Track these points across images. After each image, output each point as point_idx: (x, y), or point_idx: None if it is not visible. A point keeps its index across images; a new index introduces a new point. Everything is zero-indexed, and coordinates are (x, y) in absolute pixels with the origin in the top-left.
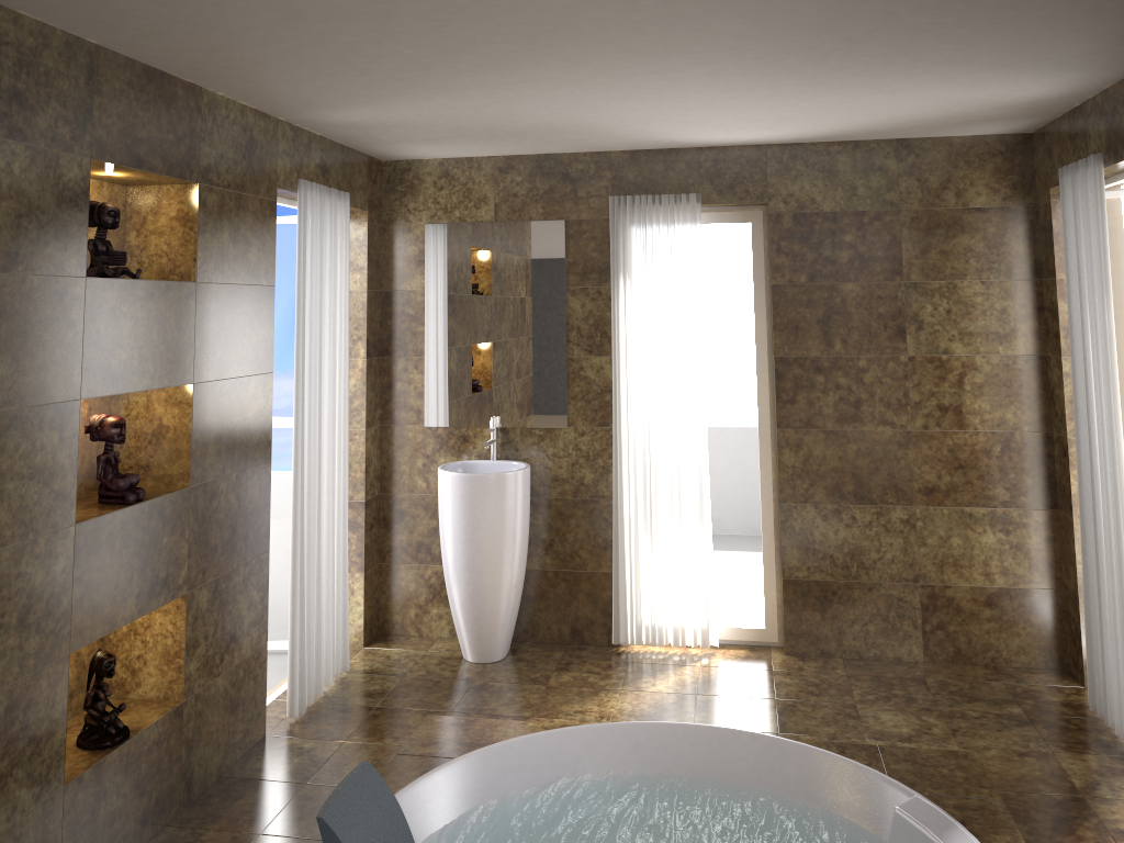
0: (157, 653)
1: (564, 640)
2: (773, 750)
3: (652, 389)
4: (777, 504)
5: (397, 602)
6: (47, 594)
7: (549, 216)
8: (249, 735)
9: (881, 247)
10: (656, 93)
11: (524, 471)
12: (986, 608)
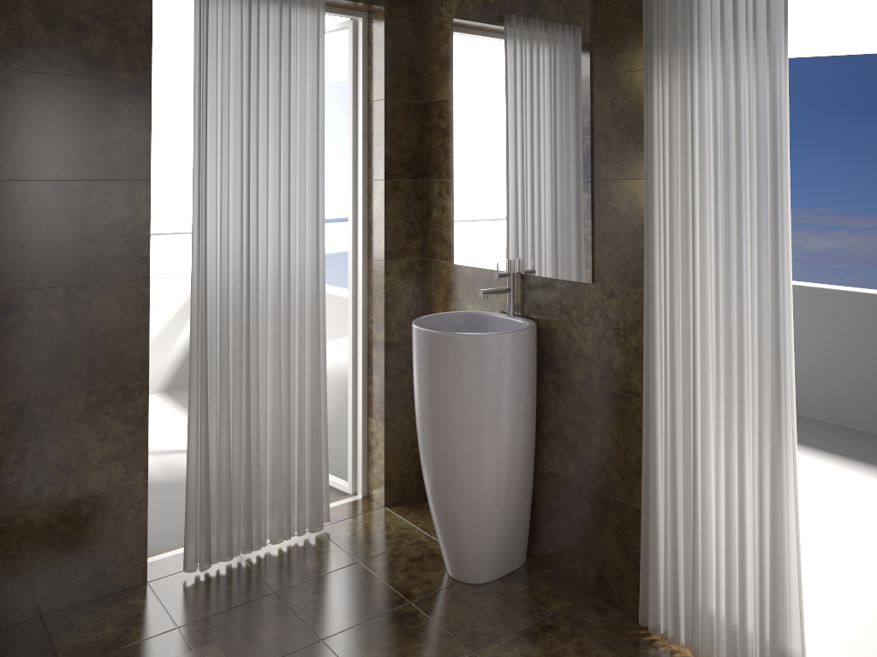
0: None
1: (589, 586)
2: None
3: (699, 233)
4: None
5: None
6: None
7: None
8: (107, 579)
9: None
10: None
11: (499, 336)
12: None
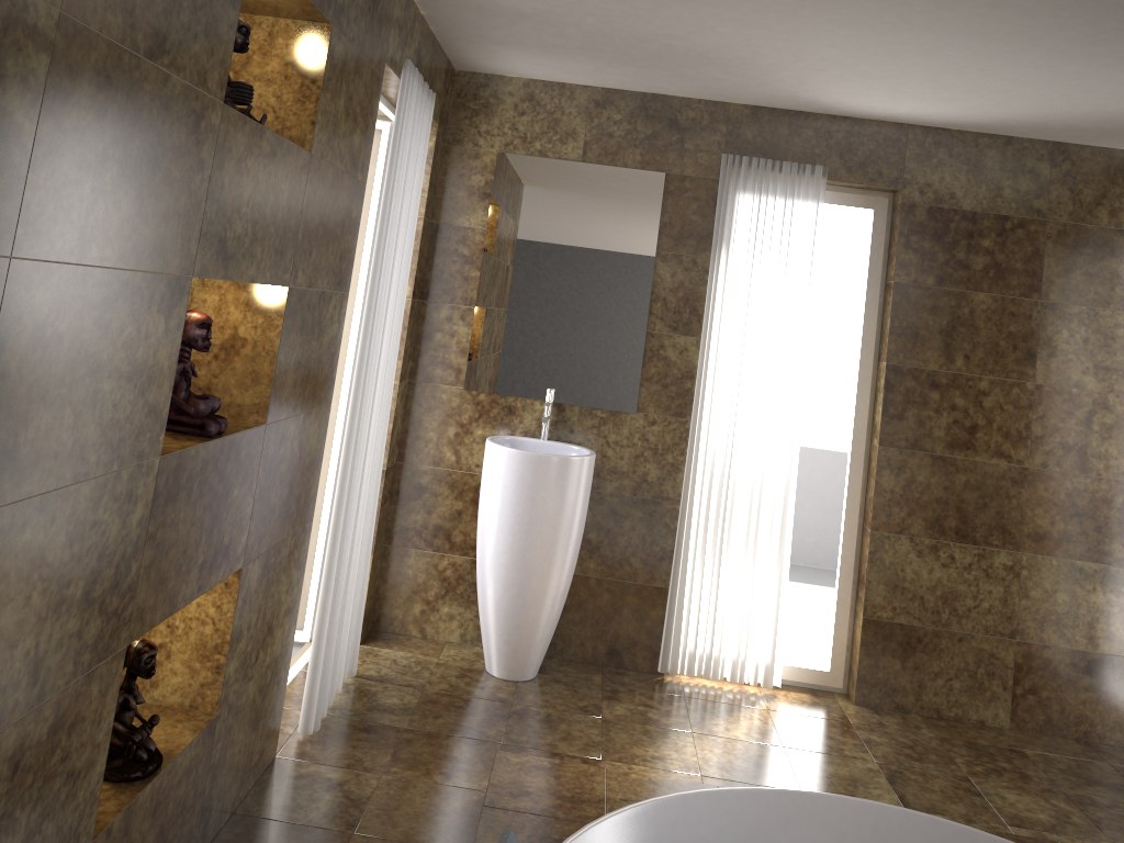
0: (188, 644)
1: (599, 661)
2: (961, 842)
3: (744, 381)
4: (861, 531)
5: (401, 593)
6: (118, 556)
7: (647, 166)
8: (263, 757)
9: (1022, 259)
10: (893, 24)
11: (592, 457)
12: (1085, 675)
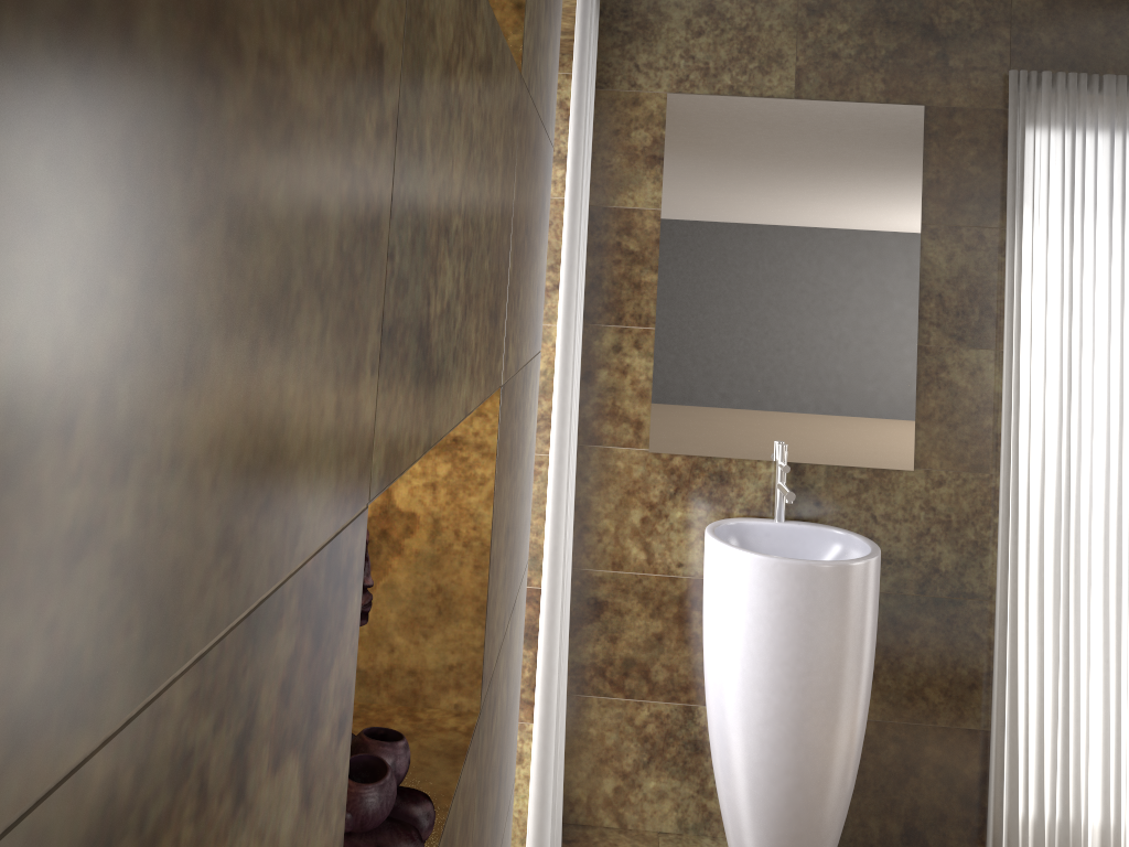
0: None
1: (891, 846)
2: None
3: (1077, 412)
4: None
5: (581, 764)
6: None
7: (895, 97)
8: None
9: None
10: None
11: (880, 554)
12: None
